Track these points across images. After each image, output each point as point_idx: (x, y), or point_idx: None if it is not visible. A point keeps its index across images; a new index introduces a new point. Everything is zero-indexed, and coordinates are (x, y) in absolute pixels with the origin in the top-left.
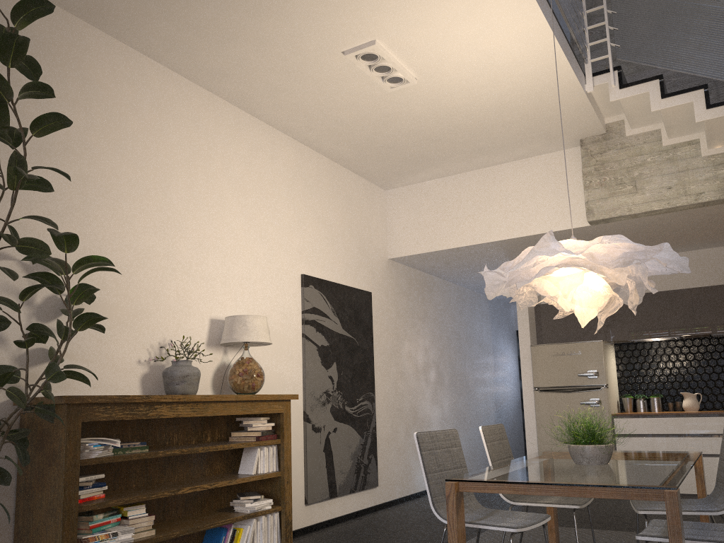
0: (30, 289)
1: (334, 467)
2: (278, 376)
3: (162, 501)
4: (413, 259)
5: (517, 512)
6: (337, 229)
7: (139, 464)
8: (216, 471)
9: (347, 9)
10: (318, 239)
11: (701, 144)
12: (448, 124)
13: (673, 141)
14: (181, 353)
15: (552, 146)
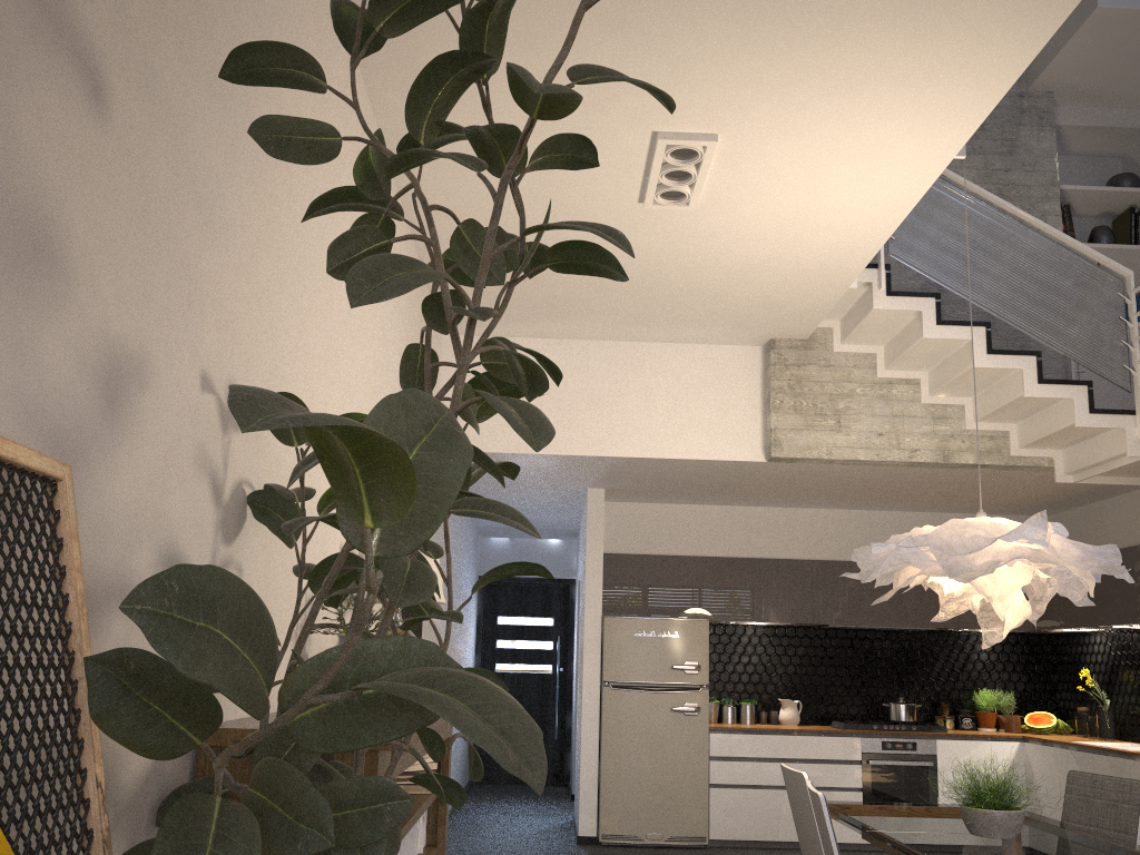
0: None
1: None
2: None
3: None
4: None
5: None
6: None
7: None
8: None
9: (740, 81)
10: None
11: (921, 387)
12: (653, 273)
13: (890, 374)
14: None
15: (731, 338)
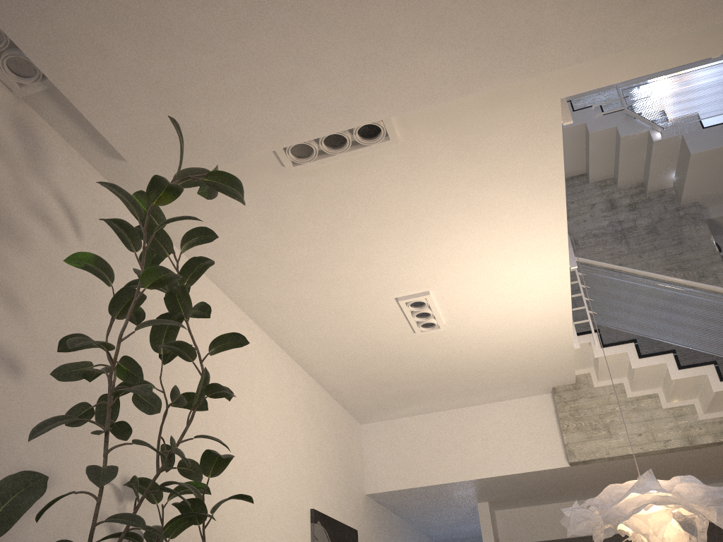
0: (175, 518)
1: None
2: None
3: None
4: (388, 495)
5: None
6: (332, 461)
7: None
8: None
9: (420, 264)
10: (321, 471)
11: (660, 398)
12: (451, 366)
13: (636, 394)
14: None
15: (527, 392)
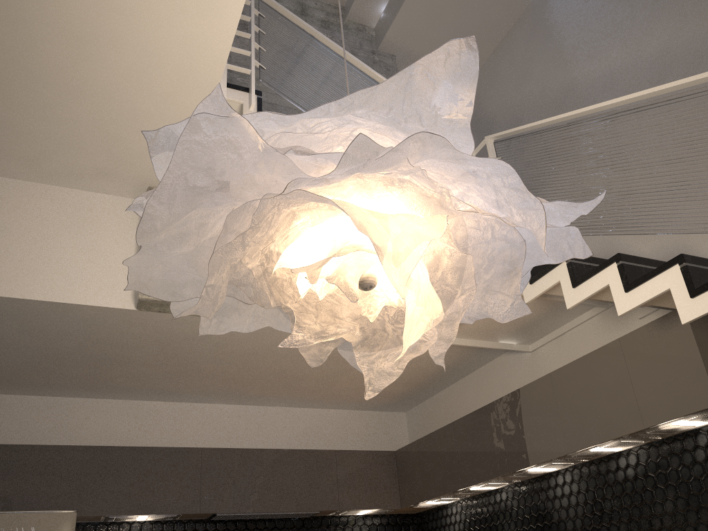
0: None
1: None
2: None
3: None
4: None
5: None
6: None
7: None
8: None
9: None
10: None
11: None
12: None
13: None
14: None
15: (105, 180)
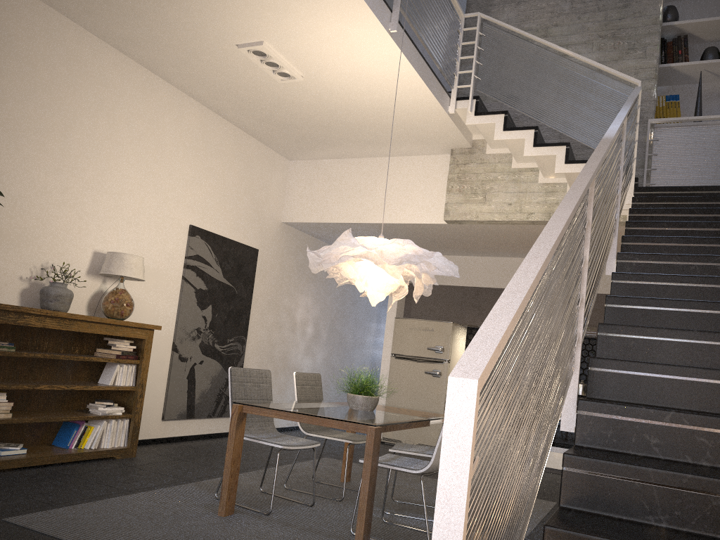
0: None
1: (195, 393)
2: (153, 309)
3: (26, 395)
4: (304, 226)
5: (298, 438)
6: (233, 189)
7: (9, 362)
8: (80, 378)
9: (236, 14)
10: (212, 196)
11: (539, 172)
12: (336, 116)
13: (520, 166)
14: (59, 276)
15: (429, 150)
